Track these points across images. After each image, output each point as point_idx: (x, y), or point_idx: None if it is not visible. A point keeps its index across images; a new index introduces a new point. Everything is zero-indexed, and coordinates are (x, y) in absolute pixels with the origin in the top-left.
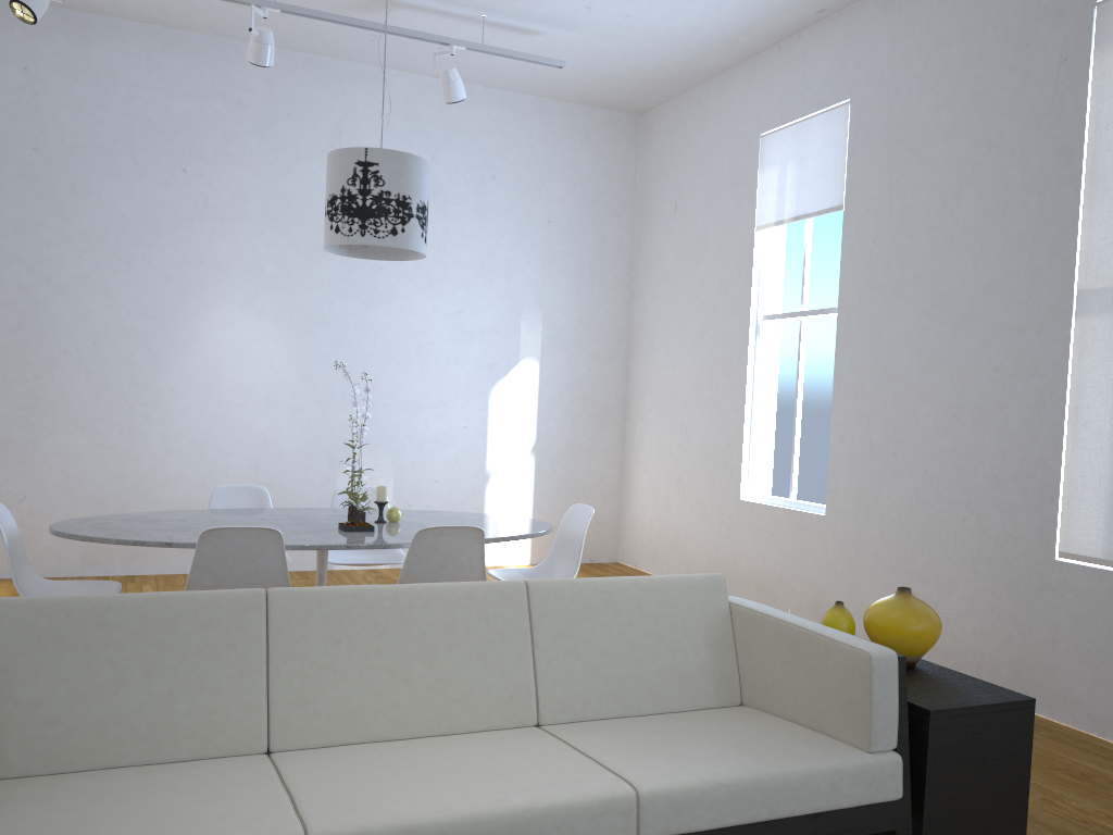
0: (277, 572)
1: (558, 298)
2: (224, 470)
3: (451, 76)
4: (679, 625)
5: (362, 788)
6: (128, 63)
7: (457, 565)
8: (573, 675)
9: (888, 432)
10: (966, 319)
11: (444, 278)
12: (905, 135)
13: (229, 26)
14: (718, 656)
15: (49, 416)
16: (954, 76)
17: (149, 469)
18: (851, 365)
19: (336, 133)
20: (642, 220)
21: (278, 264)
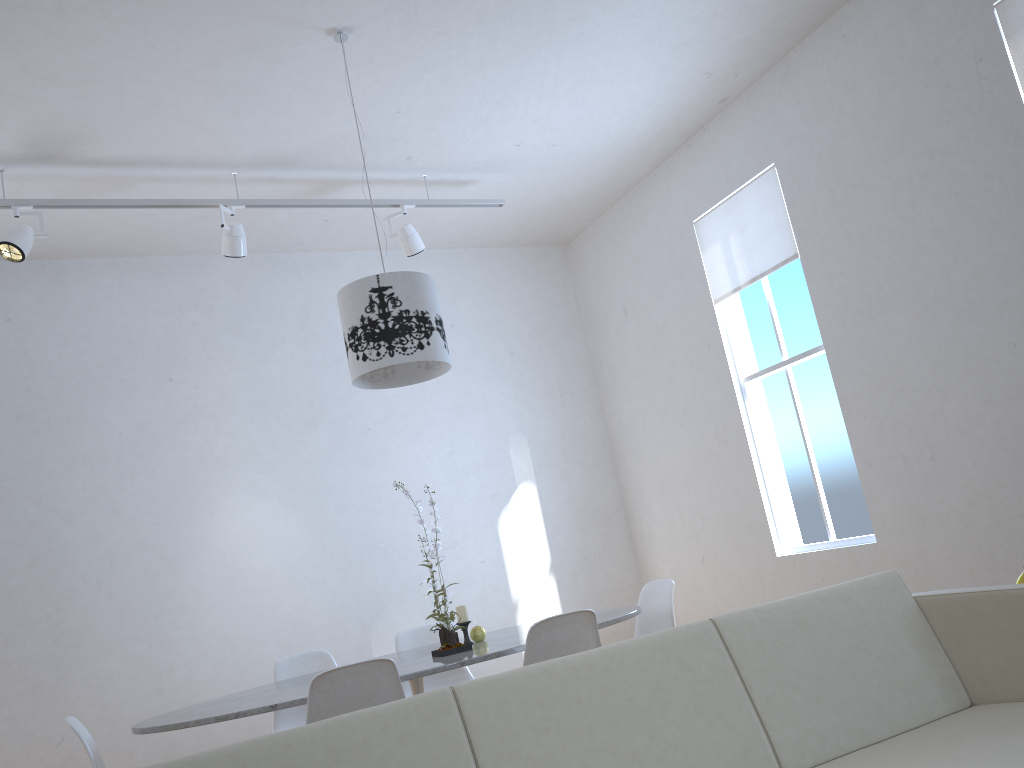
0: None
1: (537, 420)
2: (259, 660)
3: (408, 231)
4: (878, 631)
5: None
6: (103, 295)
7: None
8: (798, 711)
9: (918, 440)
10: (965, 309)
11: (429, 425)
12: (841, 173)
13: (192, 242)
14: (929, 656)
15: (76, 647)
16: (873, 109)
17: (185, 677)
18: (856, 391)
19: (303, 316)
20: (594, 333)
21: (274, 446)
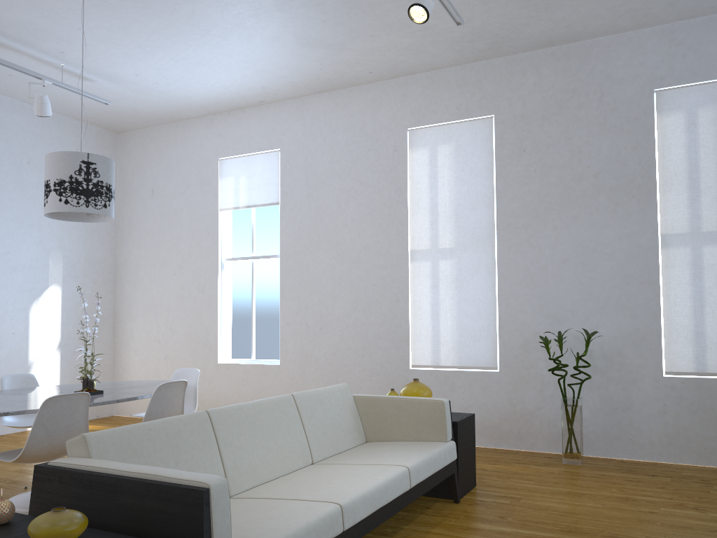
0: (82, 422)
1: (72, 244)
2: None
3: (45, 100)
4: (342, 408)
5: (316, 490)
6: None
7: (172, 405)
8: (318, 437)
9: (317, 317)
10: (357, 261)
11: None
12: (315, 172)
13: None
14: (356, 420)
15: None
16: (341, 148)
17: None
18: (291, 285)
19: None
20: (123, 197)
21: None
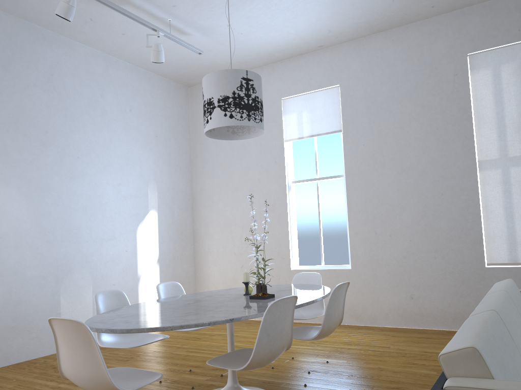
0: (289, 326)
1: (163, 177)
2: None
3: (161, 48)
4: None
5: None
6: None
7: (339, 306)
8: None
9: (385, 226)
10: (422, 175)
11: (111, 165)
12: (375, 100)
13: None
14: None
15: None
16: (400, 78)
17: None
18: (358, 199)
19: (50, 73)
20: (196, 138)
21: (19, 152)
